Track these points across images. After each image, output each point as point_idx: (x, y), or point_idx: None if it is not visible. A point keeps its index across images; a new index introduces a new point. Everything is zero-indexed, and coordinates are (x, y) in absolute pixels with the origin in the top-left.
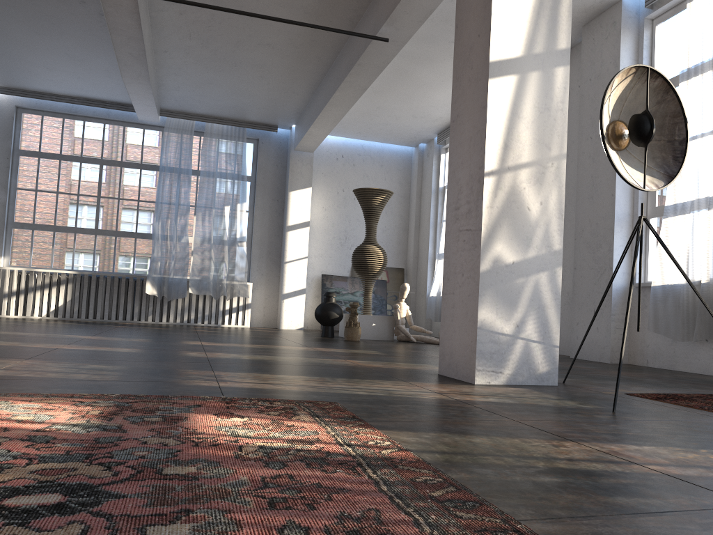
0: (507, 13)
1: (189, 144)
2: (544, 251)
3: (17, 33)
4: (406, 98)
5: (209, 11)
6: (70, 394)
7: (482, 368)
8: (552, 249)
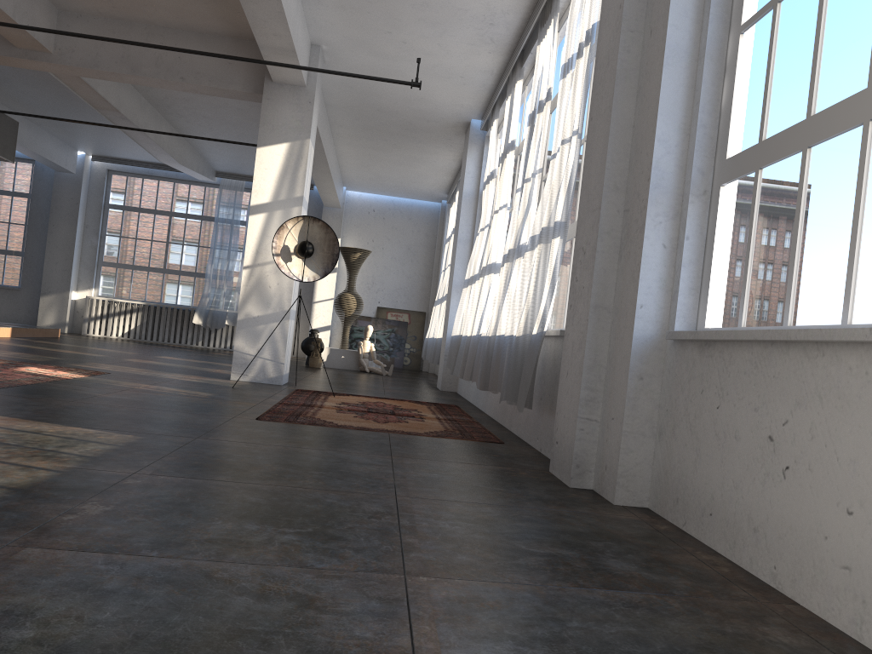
0: (263, 178)
1: (239, 200)
2: (278, 311)
3: (90, 128)
4: (392, 170)
5: (204, 121)
6: (1, 359)
7: (235, 371)
8: (283, 309)
